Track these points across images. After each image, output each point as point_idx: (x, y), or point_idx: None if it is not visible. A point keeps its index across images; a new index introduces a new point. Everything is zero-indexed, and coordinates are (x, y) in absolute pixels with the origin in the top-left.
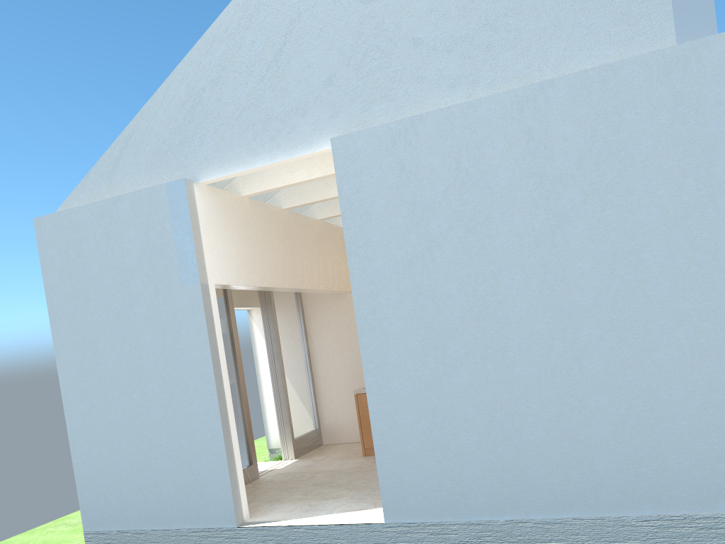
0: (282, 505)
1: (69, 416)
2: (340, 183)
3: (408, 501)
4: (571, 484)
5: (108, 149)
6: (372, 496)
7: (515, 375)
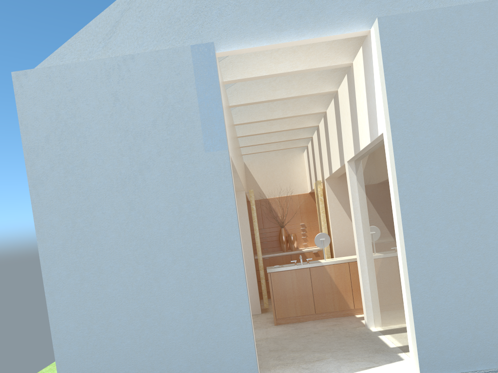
0: (273, 371)
1: (50, 293)
2: (386, 59)
3: (444, 354)
4: None
5: (106, 9)
6: (354, 355)
7: None
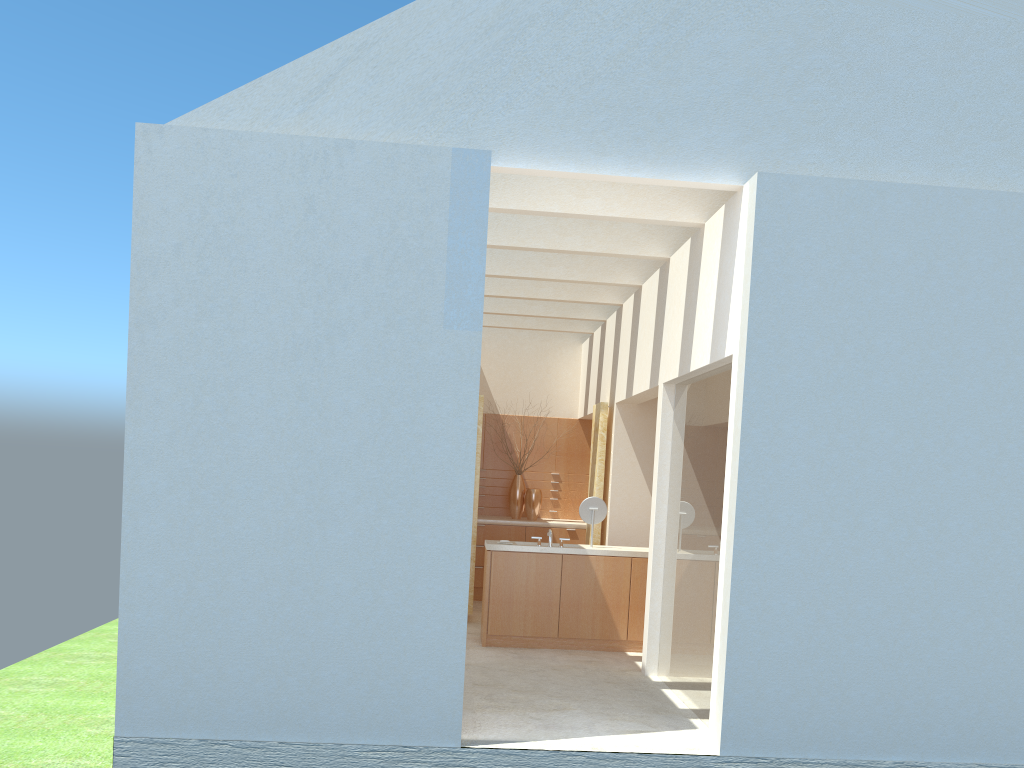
0: (480, 715)
1: (132, 514)
2: (758, 241)
3: (762, 725)
4: (985, 719)
5: (317, 50)
6: (618, 711)
7: (945, 566)
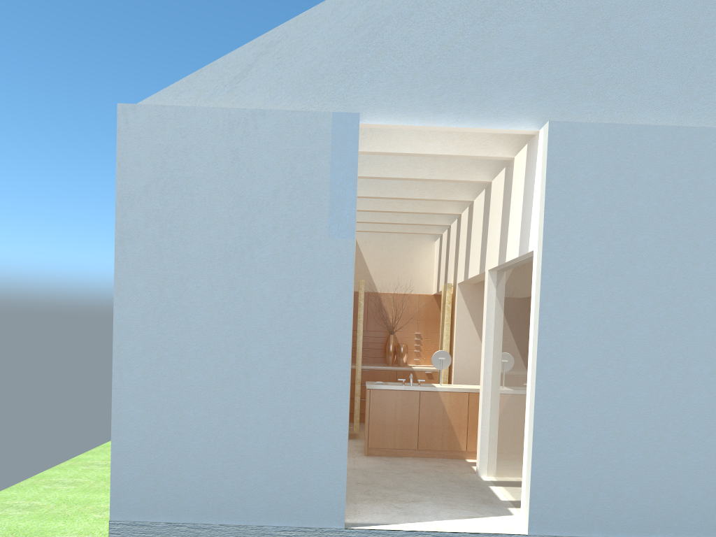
0: (360, 505)
1: (119, 369)
2: (550, 170)
3: (558, 513)
4: None
5: (239, 48)
6: (457, 502)
7: (691, 399)
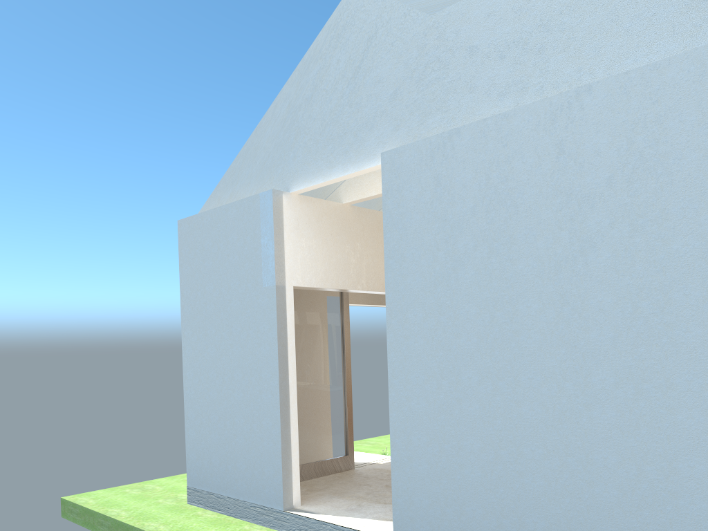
0: (338, 499)
1: (185, 388)
2: (385, 197)
3: (414, 522)
4: None
5: (233, 161)
6: None
7: (523, 412)
